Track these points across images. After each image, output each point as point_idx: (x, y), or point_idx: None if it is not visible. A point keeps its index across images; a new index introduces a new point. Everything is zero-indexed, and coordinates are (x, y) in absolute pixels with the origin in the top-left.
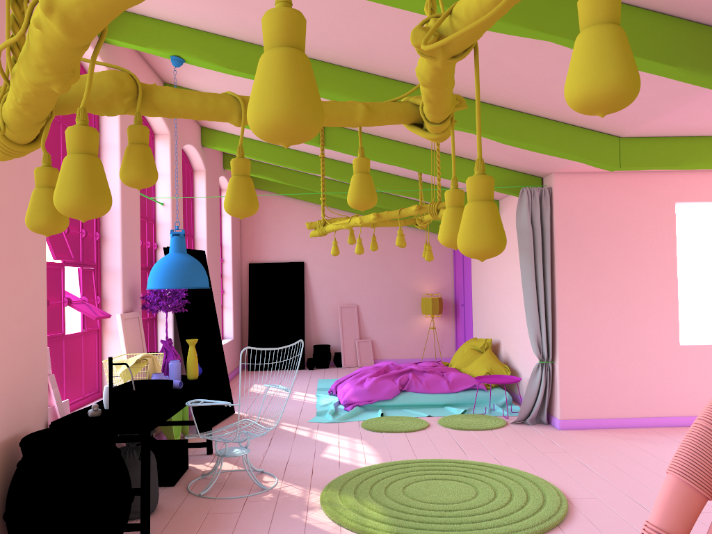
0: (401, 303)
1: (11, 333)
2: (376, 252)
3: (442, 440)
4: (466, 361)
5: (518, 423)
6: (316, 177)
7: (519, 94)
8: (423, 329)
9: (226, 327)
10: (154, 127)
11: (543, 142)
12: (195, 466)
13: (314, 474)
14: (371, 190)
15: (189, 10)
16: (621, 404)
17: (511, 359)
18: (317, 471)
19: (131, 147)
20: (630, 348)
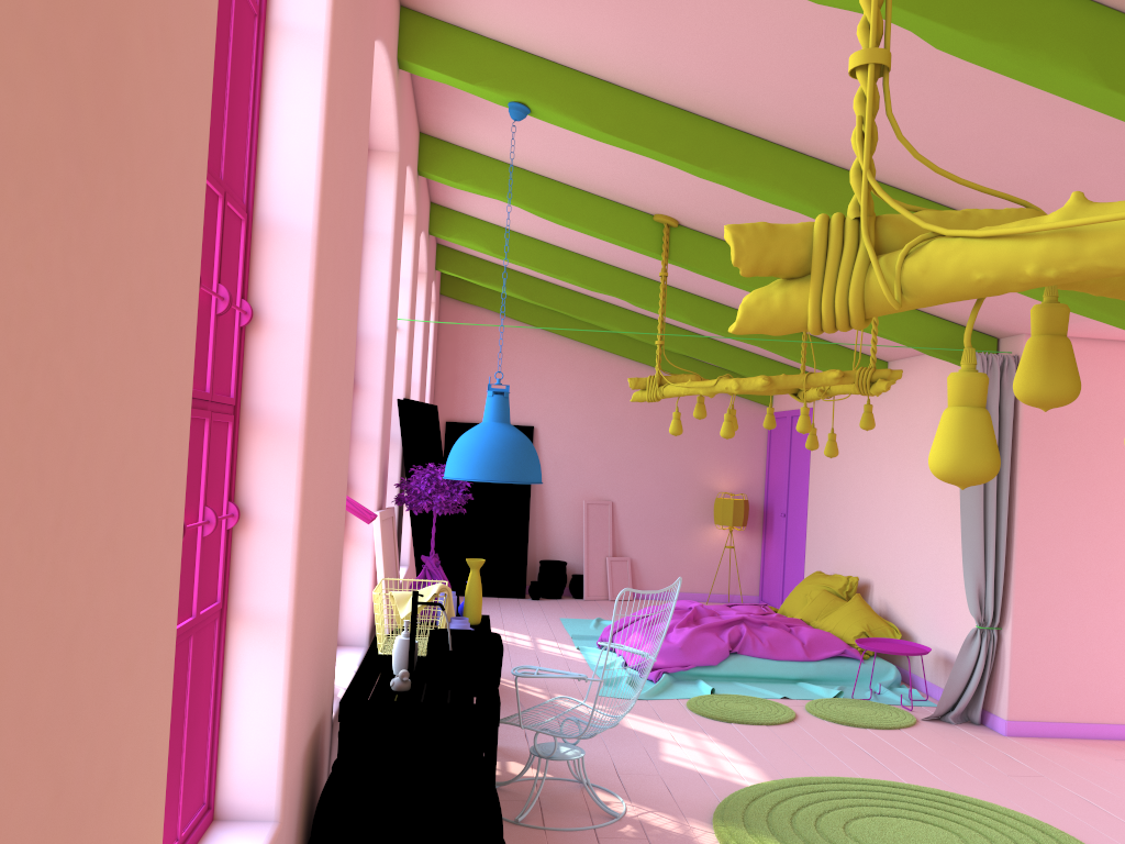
0: (681, 504)
1: (327, 553)
2: (648, 420)
3: (835, 743)
4: (820, 610)
5: (932, 719)
6: (582, 296)
7: None
8: (712, 548)
9: None
10: None
11: (1080, 294)
12: None
13: (674, 793)
14: None
15: (569, 34)
16: (1100, 701)
17: (896, 612)
18: (675, 788)
19: (1055, 342)
20: (1120, 615)
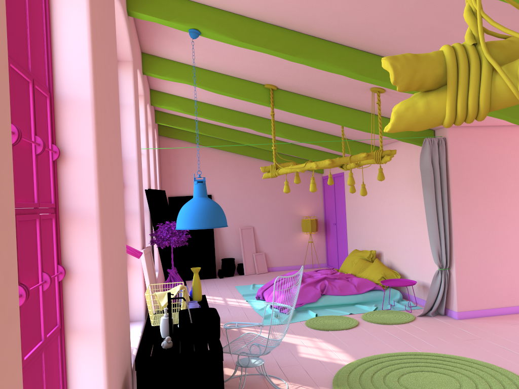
0: (285, 224)
1: (119, 282)
2: (266, 186)
3: (380, 334)
4: (360, 268)
5: (421, 315)
6: (229, 129)
7: None
8: (302, 243)
9: None
10: None
11: None
12: None
13: (310, 374)
14: None
15: None
16: (498, 297)
17: (396, 265)
18: (310, 371)
19: None
20: (503, 255)
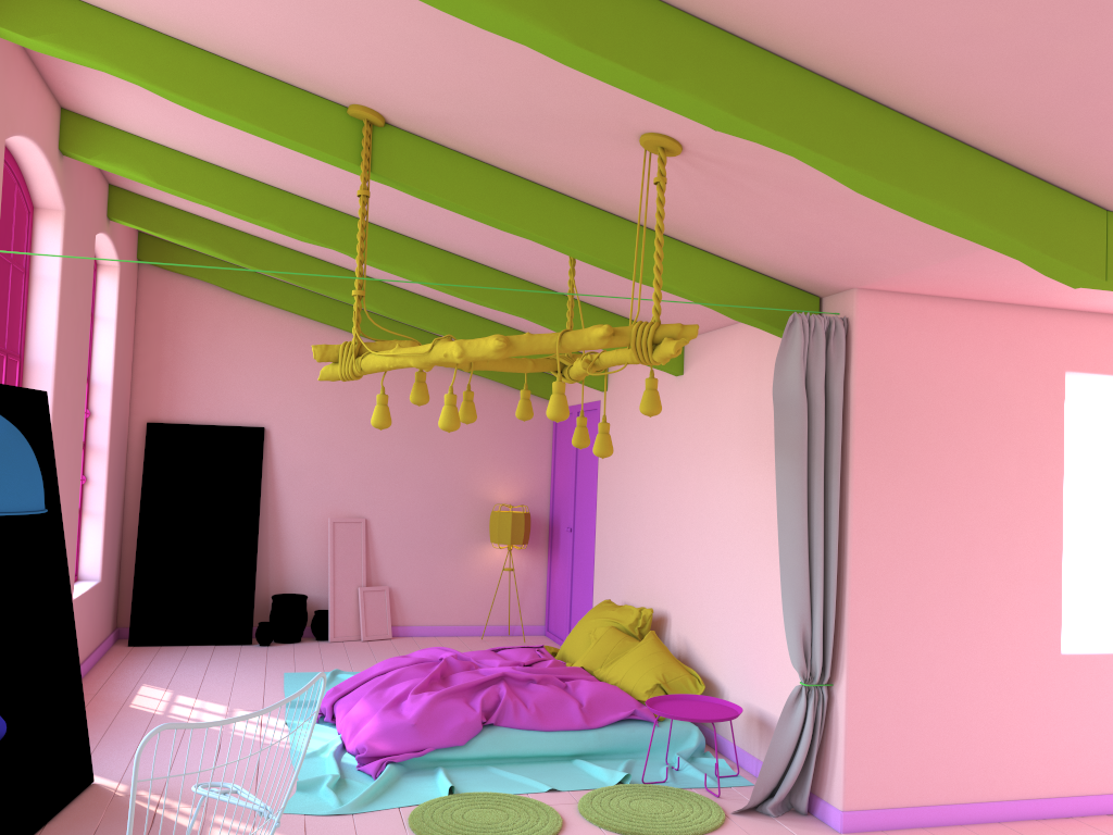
0: (451, 519)
1: None
2: (410, 419)
3: None
4: (606, 654)
5: (746, 810)
6: (310, 259)
7: (954, 60)
8: (490, 571)
9: (86, 556)
10: None
11: (956, 198)
12: None
13: None
14: None
15: None
16: (956, 774)
17: (698, 654)
18: None
19: None
20: (978, 658)
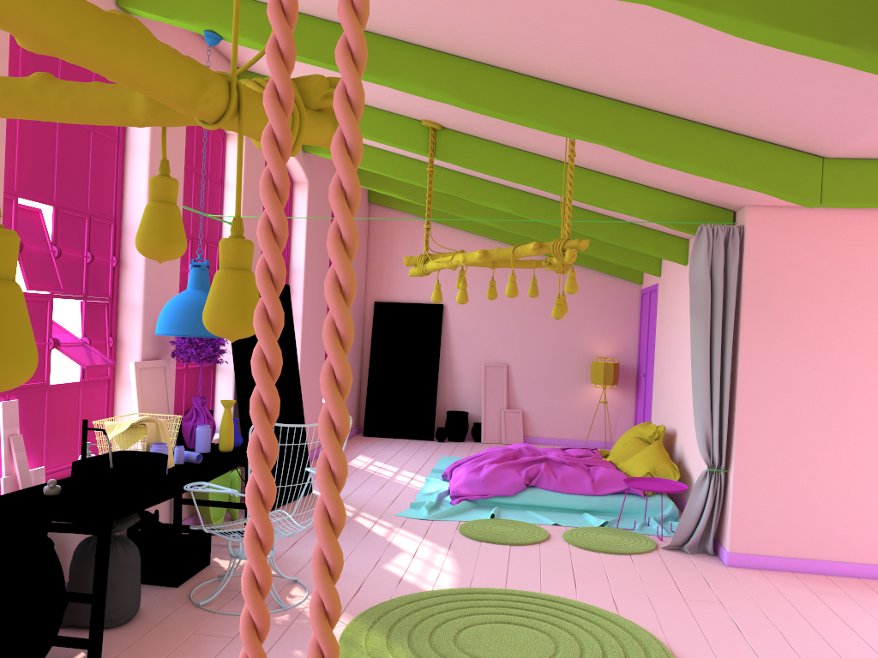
0: (565, 366)
1: None
2: (537, 298)
3: (555, 563)
4: (626, 453)
5: (673, 548)
6: (457, 197)
7: (663, 89)
8: (592, 403)
9: None
10: None
11: (704, 161)
12: (220, 562)
13: (359, 593)
14: (167, 231)
15: None
16: (822, 540)
17: (685, 457)
18: (365, 589)
19: None
20: (844, 462)
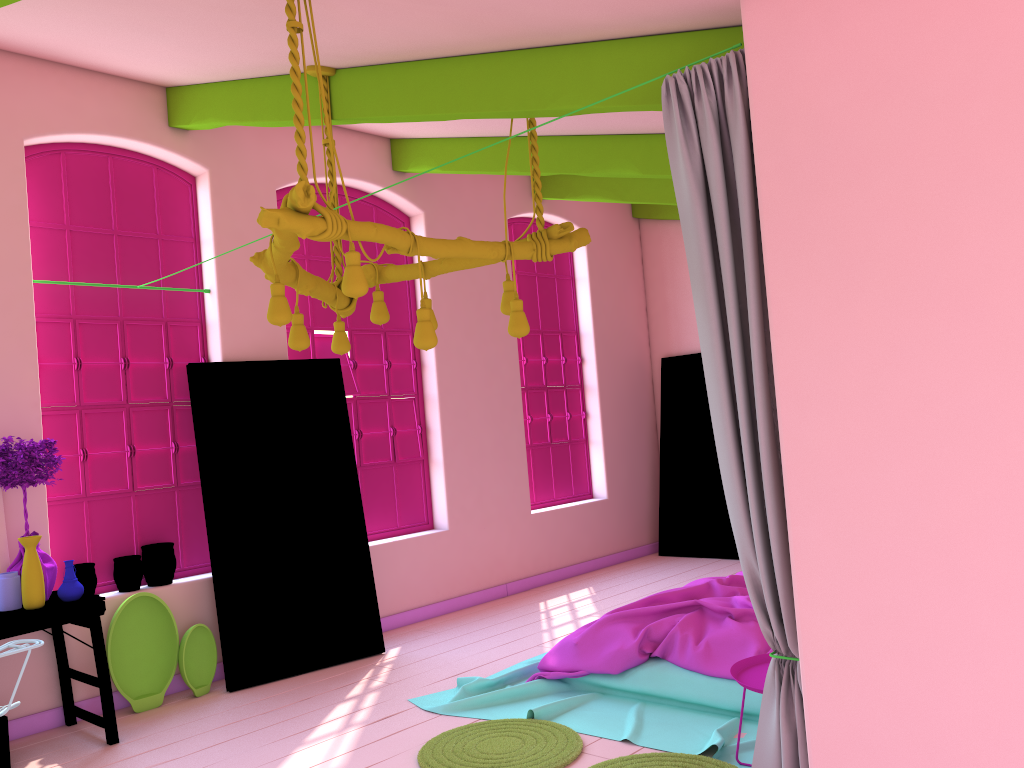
0: None
1: None
2: None
3: None
4: None
5: None
6: None
7: None
8: None
9: (595, 478)
10: (181, 166)
11: None
12: None
13: None
14: None
15: None
16: None
17: None
18: None
19: None
20: None
